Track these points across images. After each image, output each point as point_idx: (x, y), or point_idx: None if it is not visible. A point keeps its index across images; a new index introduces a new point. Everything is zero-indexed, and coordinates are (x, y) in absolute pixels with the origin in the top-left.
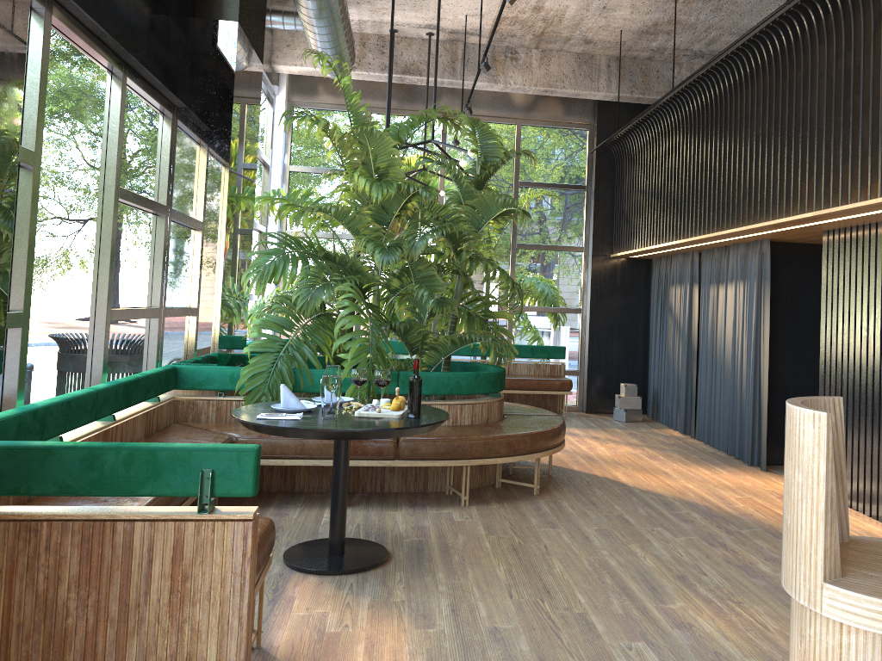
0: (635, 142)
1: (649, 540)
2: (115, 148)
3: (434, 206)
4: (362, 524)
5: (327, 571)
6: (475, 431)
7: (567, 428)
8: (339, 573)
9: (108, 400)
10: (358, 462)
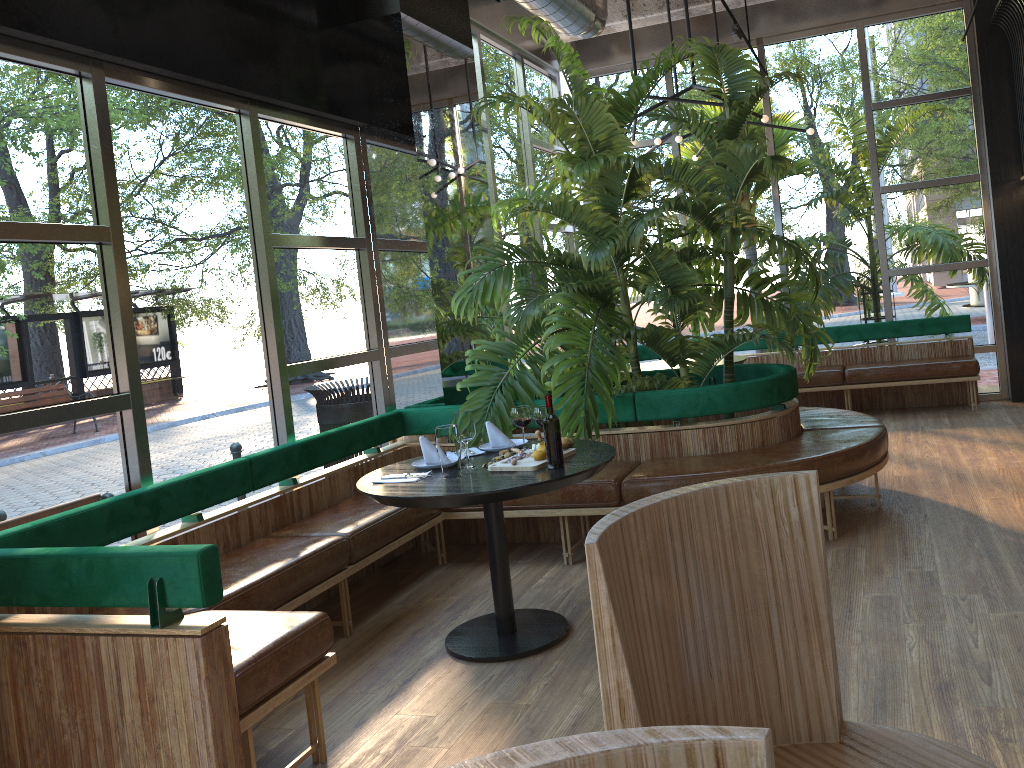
0: (1022, 9)
1: (943, 616)
2: (256, 194)
3: (687, 173)
4: (575, 588)
5: (476, 658)
6: (727, 463)
7: (964, 428)
8: (489, 660)
9: (274, 466)
10: (577, 511)
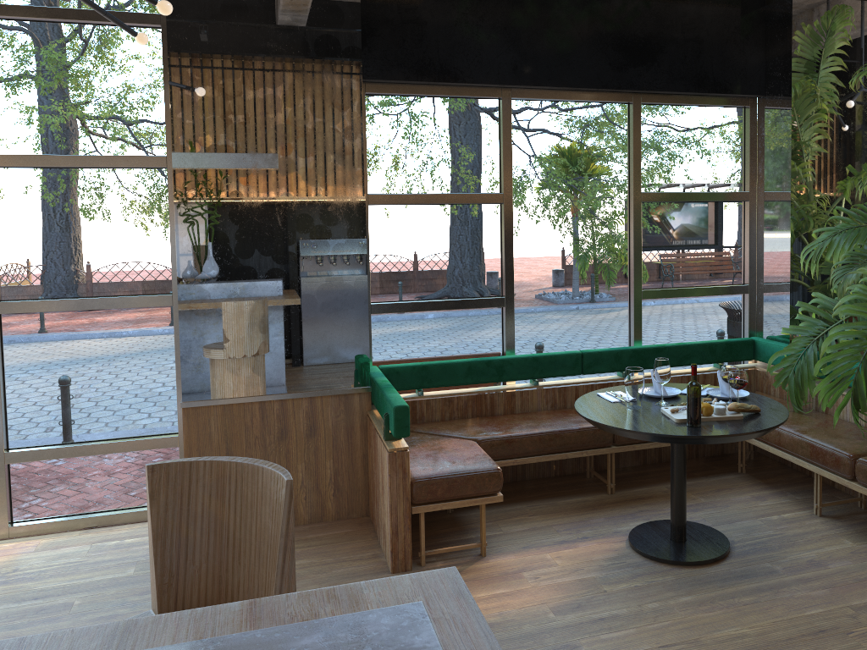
0: None
1: None
2: (632, 163)
3: None
4: (783, 535)
5: (632, 545)
6: None
7: None
8: (637, 552)
9: (603, 361)
10: (820, 471)
